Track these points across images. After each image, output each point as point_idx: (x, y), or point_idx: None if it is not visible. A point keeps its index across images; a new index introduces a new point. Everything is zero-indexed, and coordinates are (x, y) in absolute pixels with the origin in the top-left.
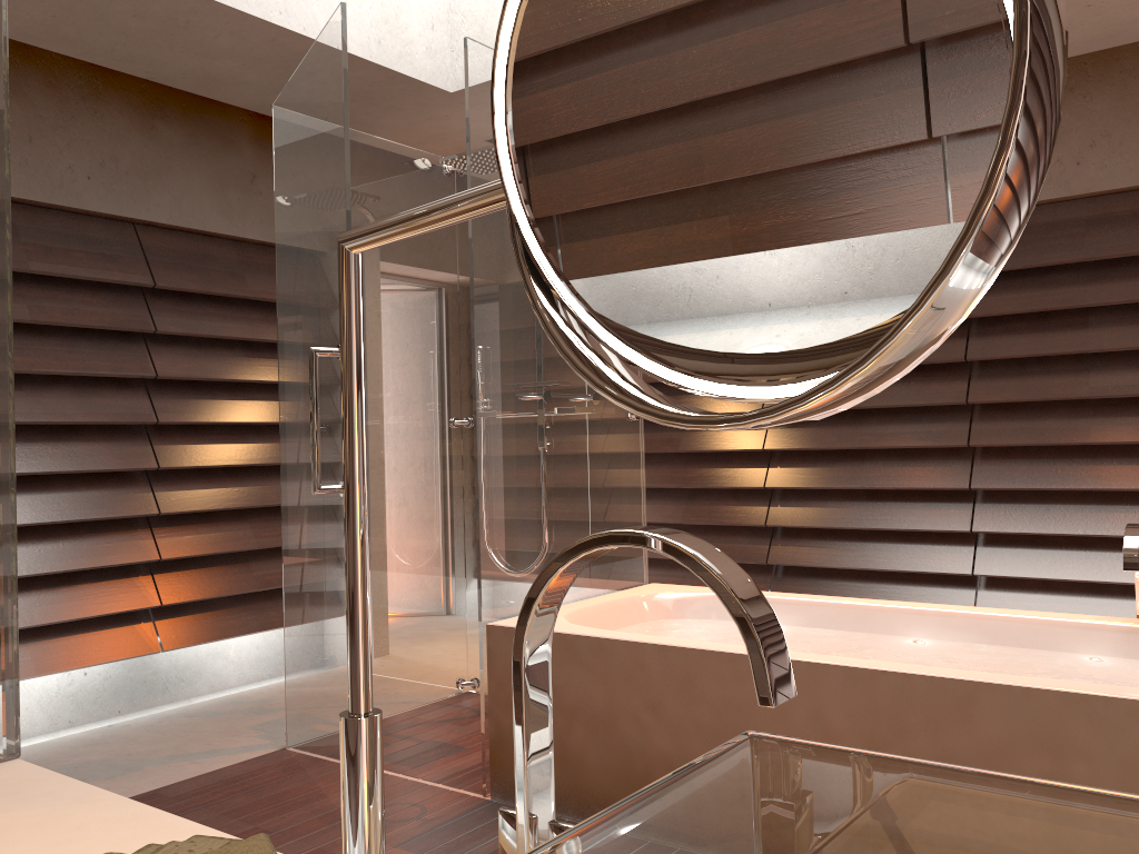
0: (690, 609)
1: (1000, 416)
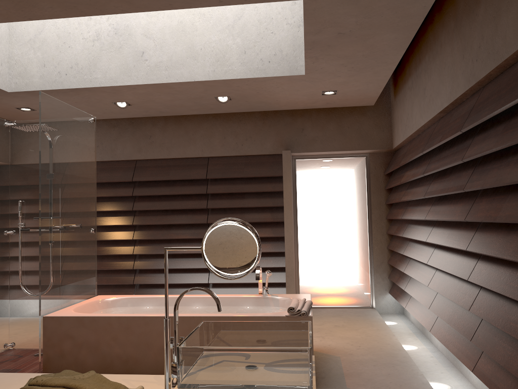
0: (116, 304)
1: None
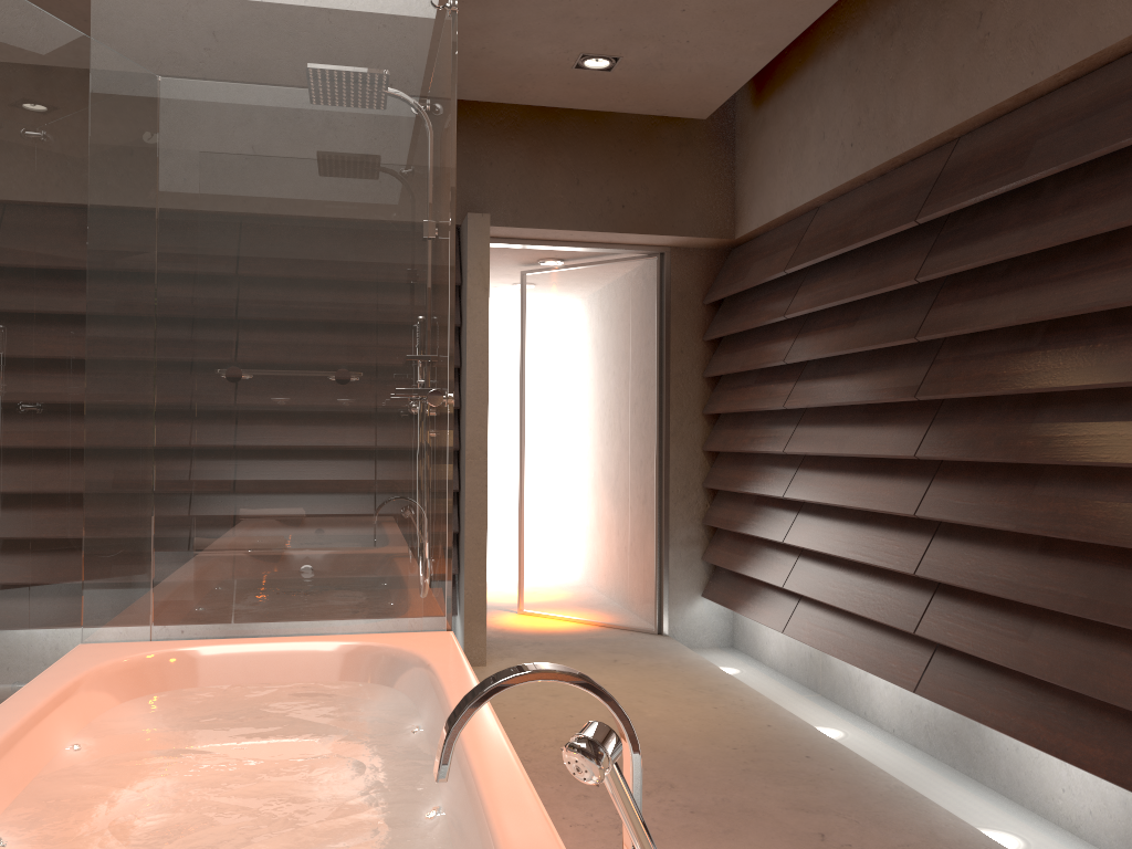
0: (400, 676)
1: None
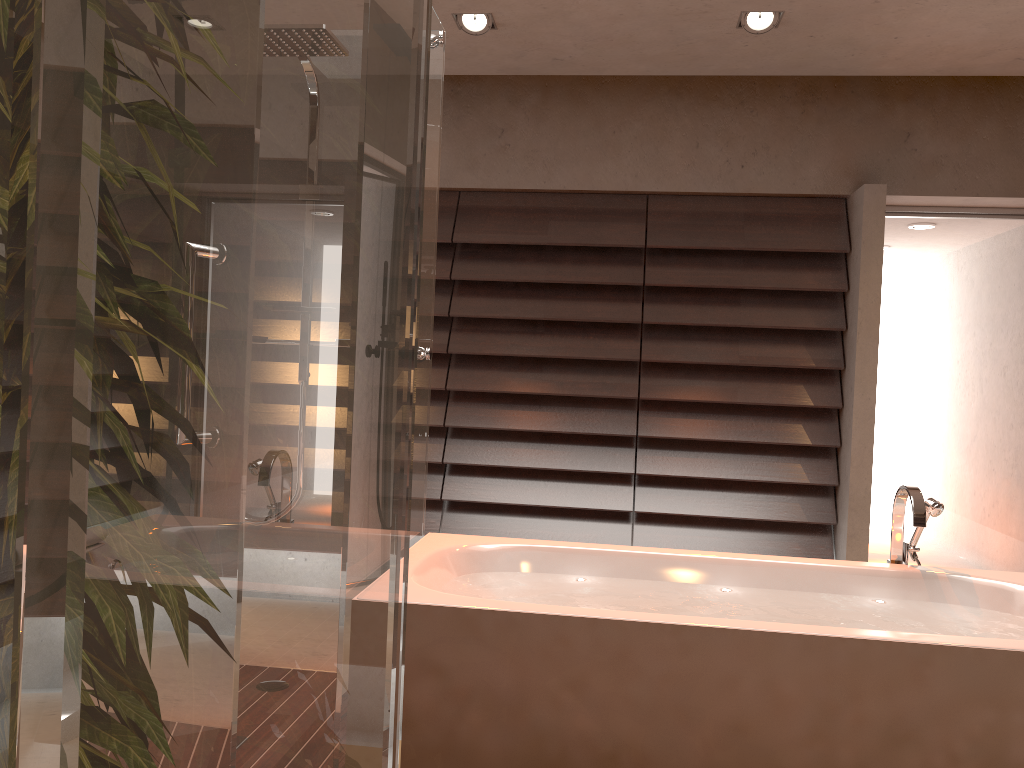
0: (490, 562)
1: (664, 374)
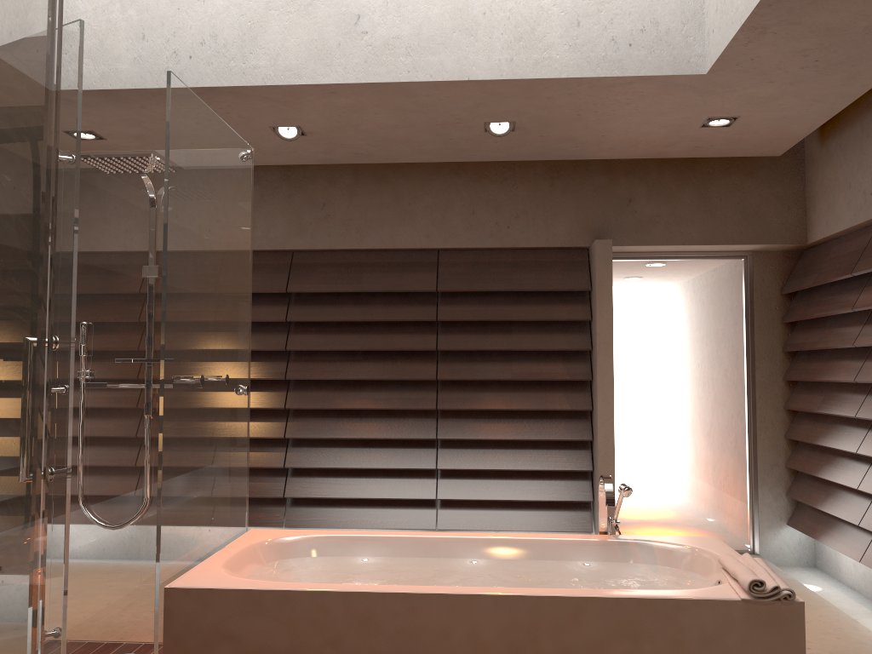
0: (296, 550)
1: (456, 389)
